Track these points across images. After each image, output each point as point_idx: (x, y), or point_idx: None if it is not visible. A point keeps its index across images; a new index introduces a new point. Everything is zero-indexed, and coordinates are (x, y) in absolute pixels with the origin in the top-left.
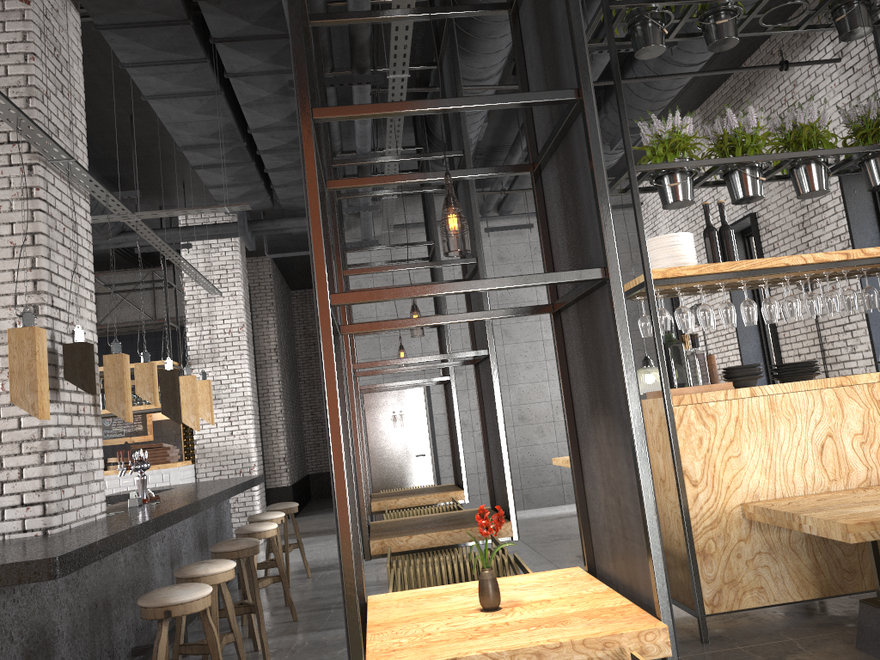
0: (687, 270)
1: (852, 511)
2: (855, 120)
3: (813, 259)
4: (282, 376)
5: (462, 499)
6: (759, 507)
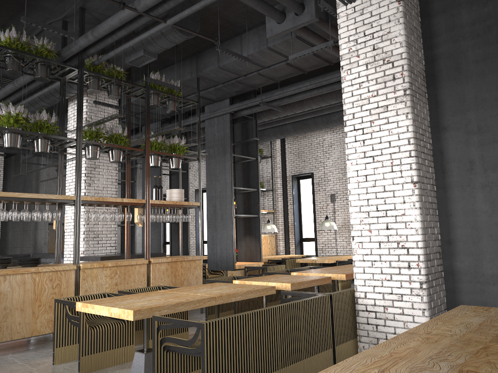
0: None
1: None
2: None
3: None
4: None
5: None
6: None
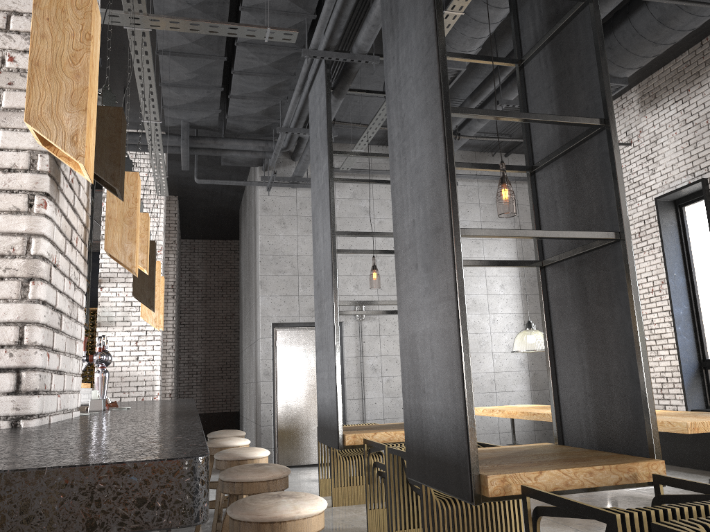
0: None
1: None
2: None
3: None
4: (176, 313)
5: None
6: None
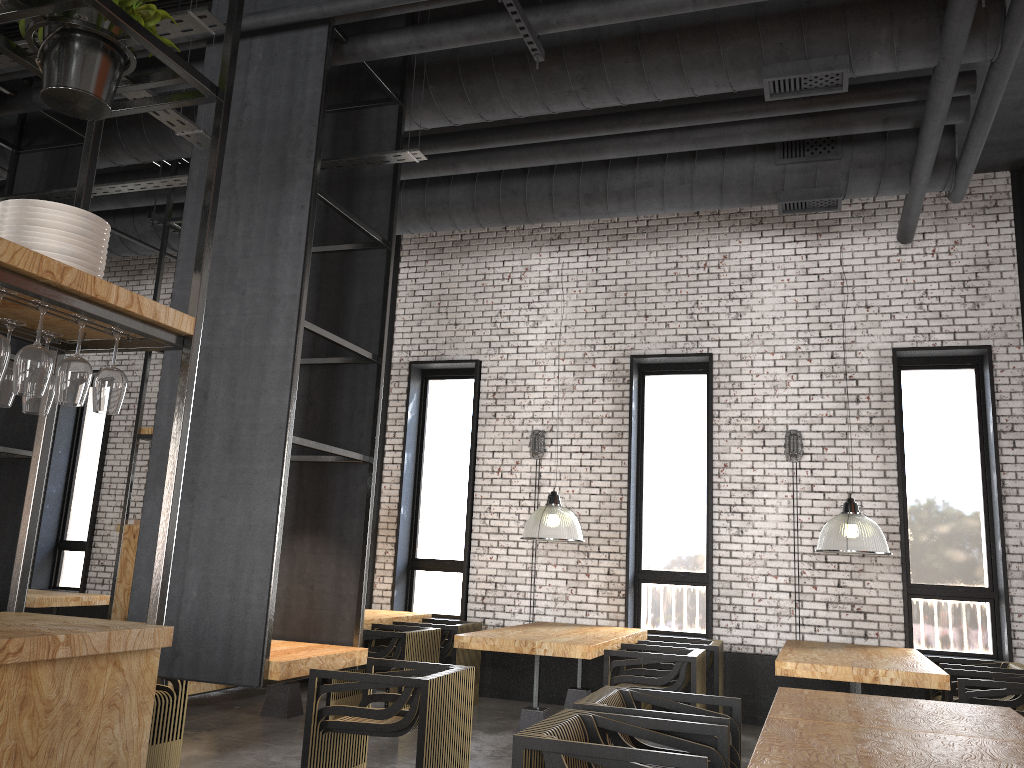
0: None
1: None
2: None
3: None
4: None
5: None
6: None
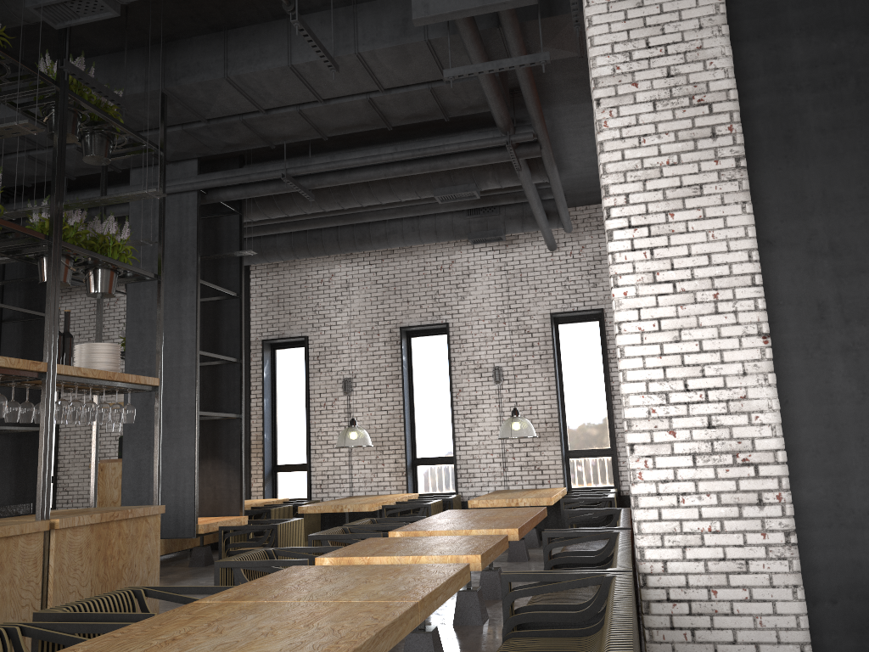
0: None
1: None
2: None
3: None
4: None
5: None
6: None
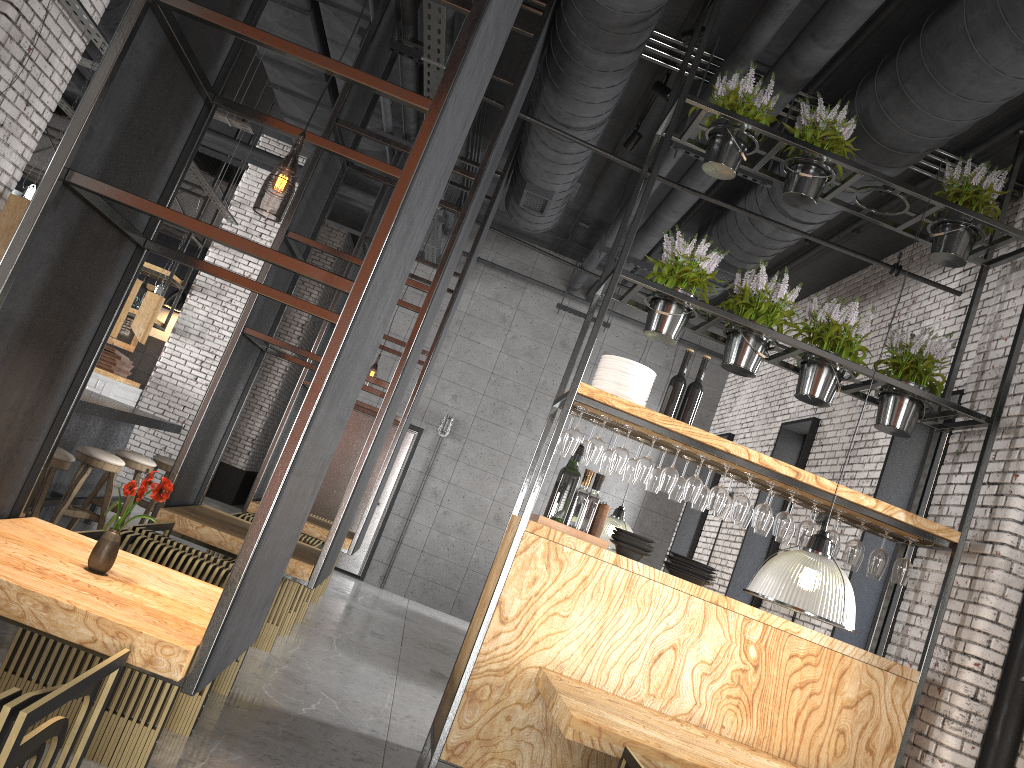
0: (618, 401)
1: (607, 716)
2: (896, 347)
3: (758, 460)
4: (296, 356)
5: (344, 548)
6: (545, 674)
